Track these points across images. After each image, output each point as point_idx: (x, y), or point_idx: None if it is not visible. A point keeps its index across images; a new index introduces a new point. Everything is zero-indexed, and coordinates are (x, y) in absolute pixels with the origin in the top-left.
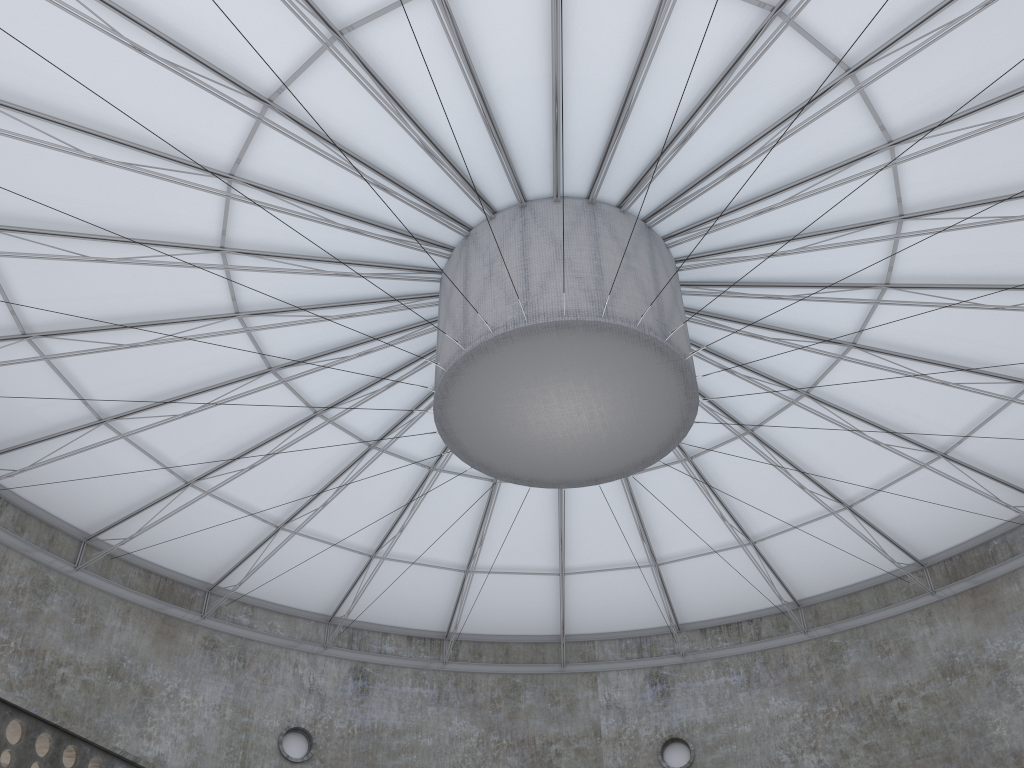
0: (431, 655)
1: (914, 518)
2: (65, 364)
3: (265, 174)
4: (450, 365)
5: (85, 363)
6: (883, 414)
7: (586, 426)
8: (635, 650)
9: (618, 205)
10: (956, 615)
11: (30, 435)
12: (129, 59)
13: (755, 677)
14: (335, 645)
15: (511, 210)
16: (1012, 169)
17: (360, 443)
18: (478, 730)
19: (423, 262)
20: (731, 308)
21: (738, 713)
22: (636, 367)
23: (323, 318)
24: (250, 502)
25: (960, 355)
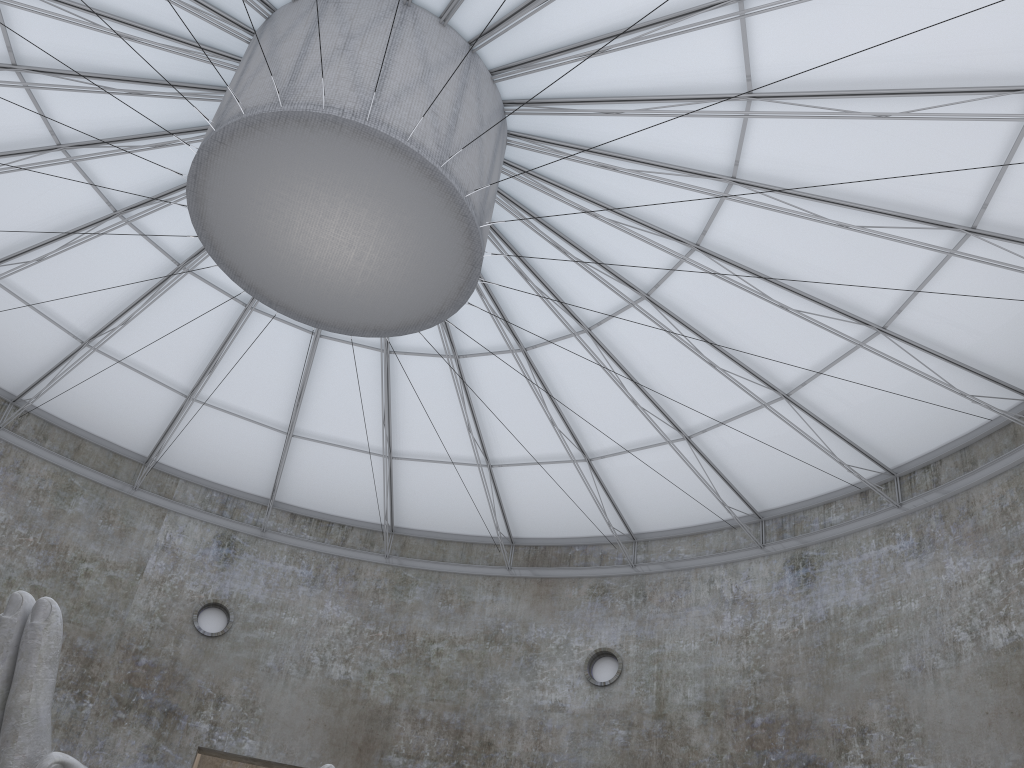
0: None
1: (531, 501)
2: None
3: None
4: (254, 113)
5: None
6: (568, 402)
7: (347, 264)
8: (218, 506)
9: (491, 71)
10: (519, 594)
11: None
12: None
13: (323, 578)
14: None
15: None
16: (791, 261)
17: (48, 135)
18: (5, 515)
19: None
20: (516, 236)
21: (291, 604)
22: (437, 236)
23: None
24: None
25: (654, 386)
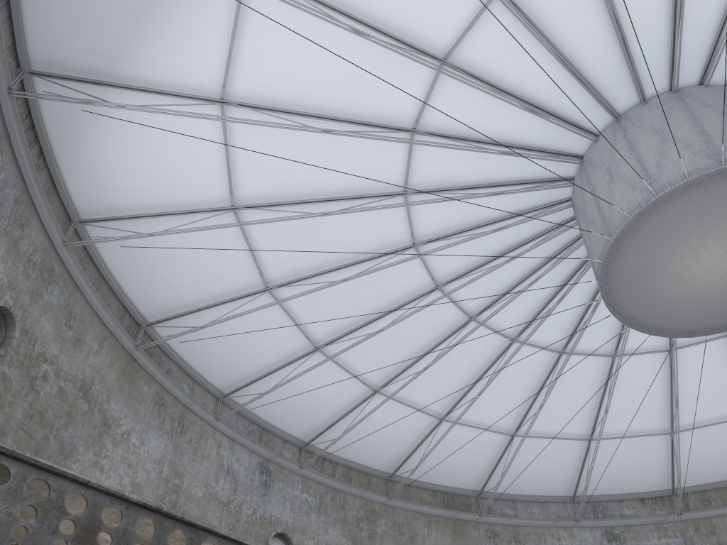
0: (665, 510)
1: None
2: (343, 360)
3: (426, 181)
4: (603, 255)
5: (355, 355)
6: None
7: None
8: None
9: (699, 83)
10: None
11: (337, 414)
12: (324, 144)
13: None
14: (583, 517)
15: (610, 127)
16: None
17: (551, 353)
18: None
19: (554, 197)
20: None
21: None
22: None
23: (495, 266)
24: (486, 422)
25: None
